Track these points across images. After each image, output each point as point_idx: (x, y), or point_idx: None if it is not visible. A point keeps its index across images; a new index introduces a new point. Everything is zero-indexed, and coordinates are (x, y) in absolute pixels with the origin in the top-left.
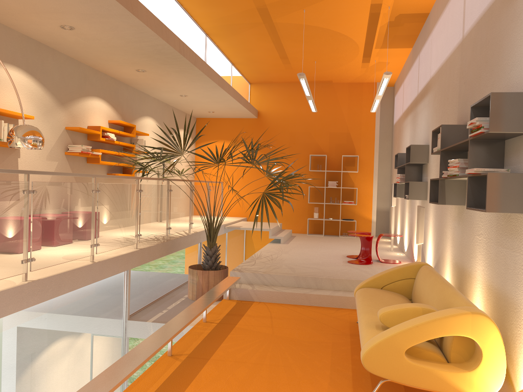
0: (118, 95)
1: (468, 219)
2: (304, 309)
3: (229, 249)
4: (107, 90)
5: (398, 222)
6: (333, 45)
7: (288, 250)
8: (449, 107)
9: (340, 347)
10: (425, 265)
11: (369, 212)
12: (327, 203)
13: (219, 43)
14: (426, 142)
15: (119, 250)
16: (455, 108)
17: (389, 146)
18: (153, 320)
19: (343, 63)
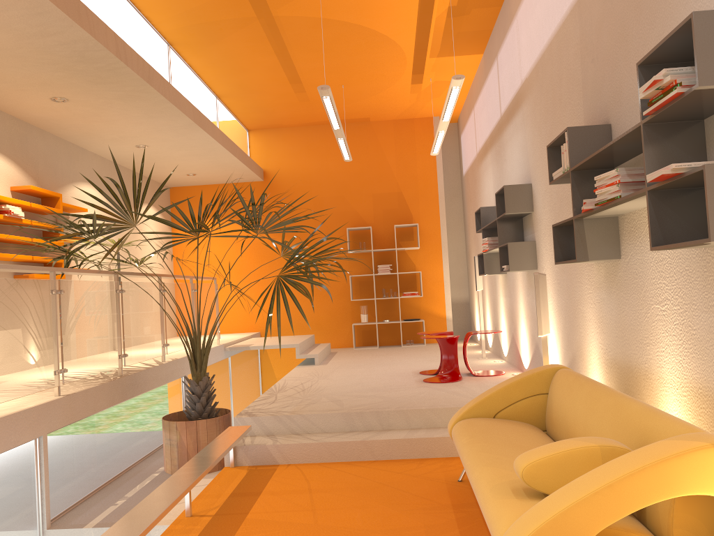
0: (28, 147)
1: (631, 280)
2: (365, 467)
3: (235, 383)
4: (5, 137)
5: (487, 315)
6: (367, 54)
7: (328, 373)
8: (565, 111)
9: (442, 535)
10: (562, 368)
11: (440, 305)
12: (379, 298)
13: (192, 60)
14: (525, 181)
15: (25, 401)
16: (579, 108)
17: (459, 207)
18: (96, 523)
19: (385, 86)
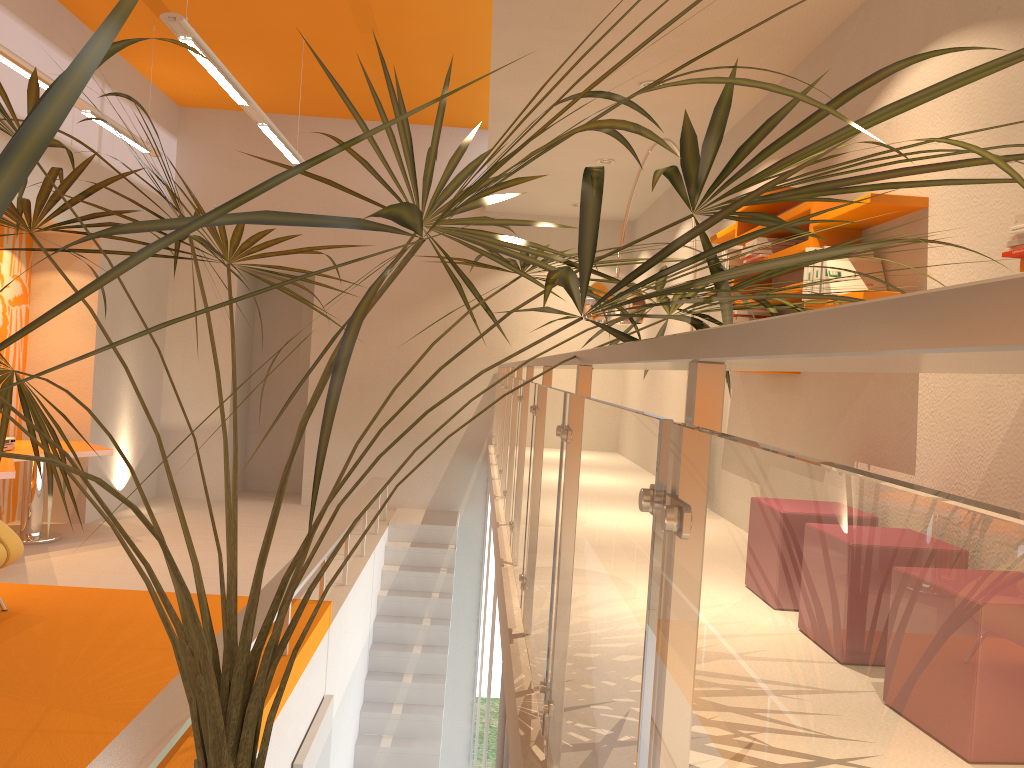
0: None
1: None
2: None
3: None
4: None
5: None
6: None
7: None
8: None
9: None
10: None
11: None
12: None
13: None
14: None
15: None
16: None
17: None
18: None
19: None
